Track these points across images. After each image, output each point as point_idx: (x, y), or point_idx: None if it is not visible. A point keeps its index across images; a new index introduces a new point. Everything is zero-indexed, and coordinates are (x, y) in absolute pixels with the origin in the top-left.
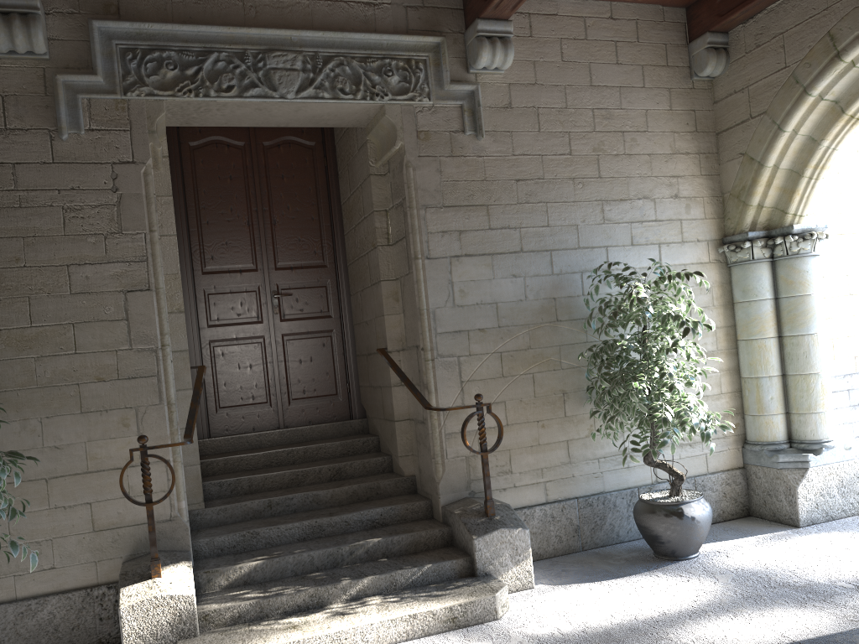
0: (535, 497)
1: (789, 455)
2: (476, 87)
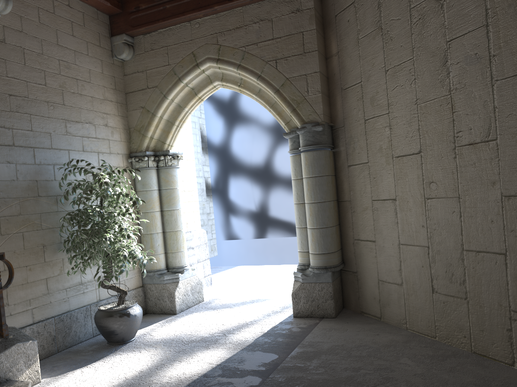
0: (25, 321)
1: (169, 275)
2: None
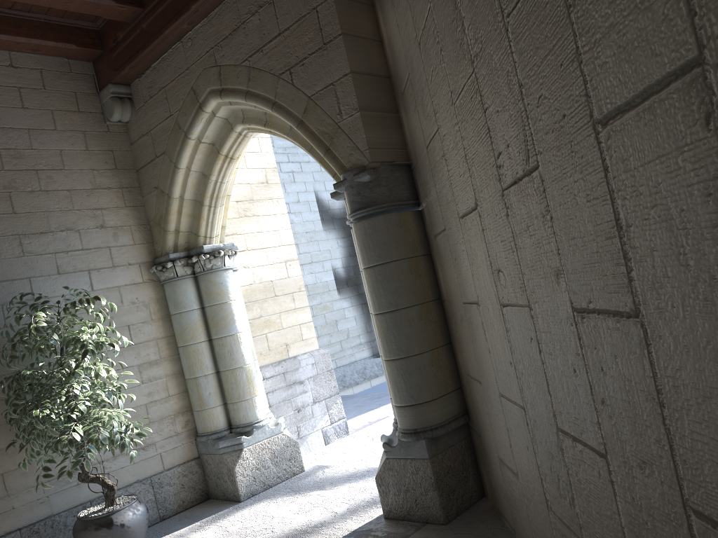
0: None
1: (227, 441)
2: None
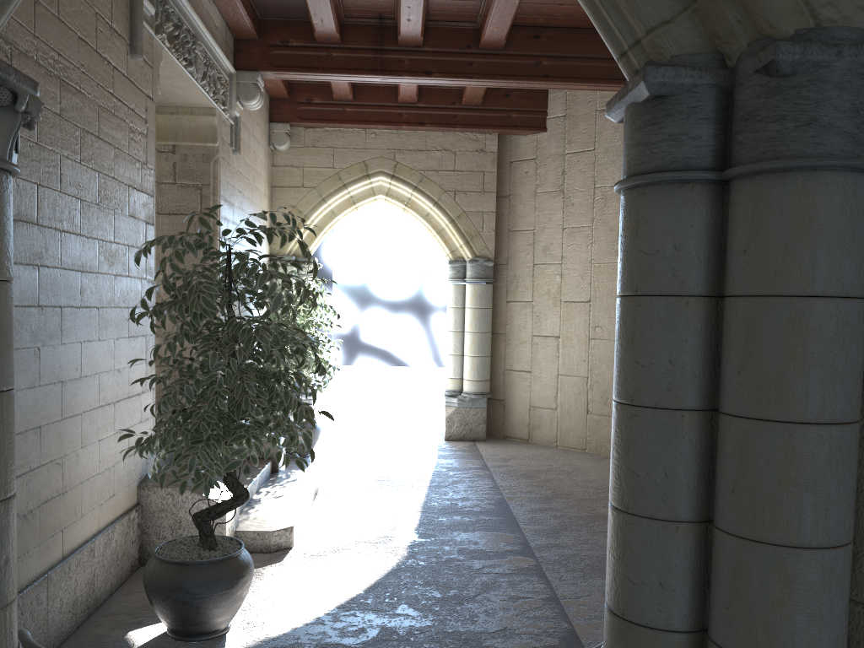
0: None
1: (304, 396)
2: (240, 116)
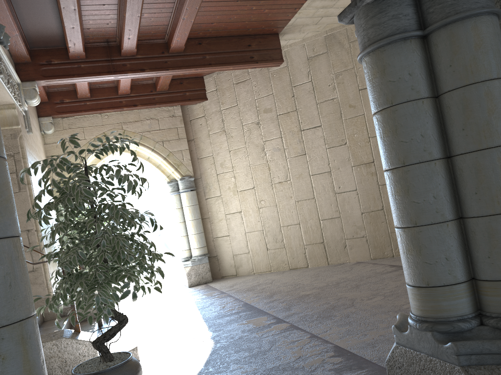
0: None
1: None
2: (27, 109)
